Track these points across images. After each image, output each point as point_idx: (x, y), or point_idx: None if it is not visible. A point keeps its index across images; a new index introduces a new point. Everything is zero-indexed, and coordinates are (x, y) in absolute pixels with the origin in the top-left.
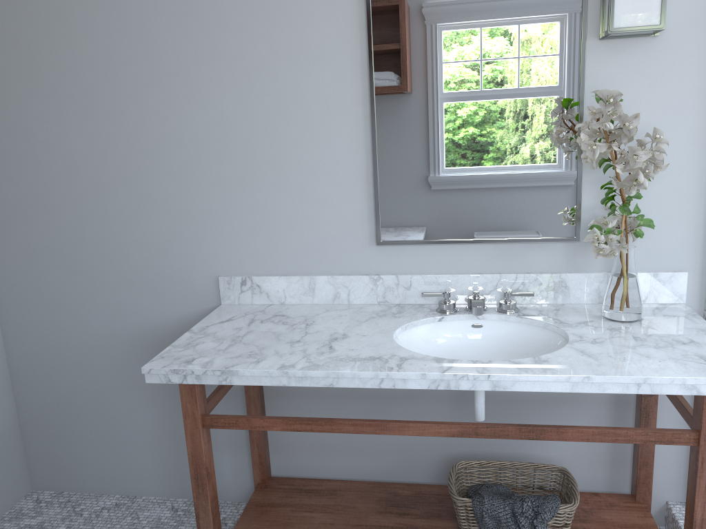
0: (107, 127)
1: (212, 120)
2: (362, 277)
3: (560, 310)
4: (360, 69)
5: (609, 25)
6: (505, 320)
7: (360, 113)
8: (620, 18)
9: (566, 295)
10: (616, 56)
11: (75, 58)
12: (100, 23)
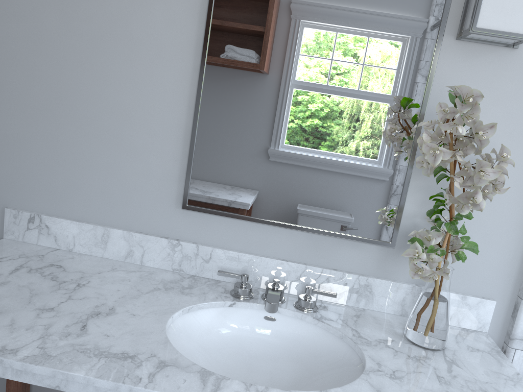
0: None
1: (26, 35)
2: (161, 239)
3: (361, 317)
4: (198, 15)
5: (472, 22)
6: (300, 319)
7: (190, 63)
8: (486, 18)
9: (369, 301)
10: (470, 61)
11: None
12: None
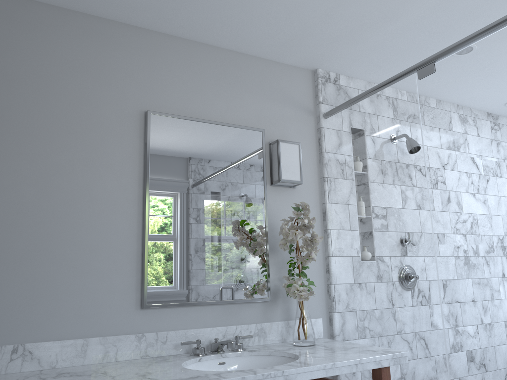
0: None
1: (7, 203)
2: (130, 335)
3: (267, 346)
4: (137, 181)
5: (279, 177)
6: (240, 356)
7: (136, 210)
8: (284, 174)
9: (265, 338)
10: (278, 195)
11: None
12: None
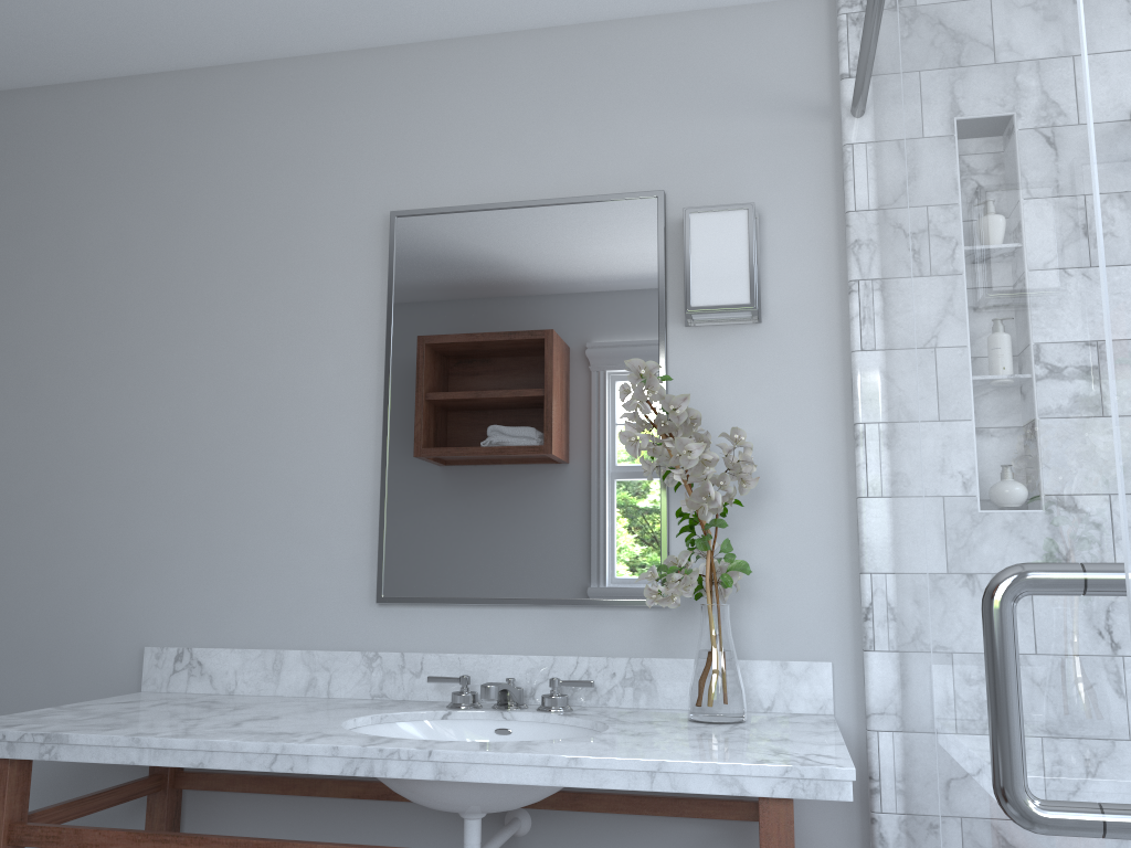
0: (39, 424)
1: (176, 418)
2: (353, 653)
3: (634, 712)
4: (377, 356)
5: (685, 302)
6: (543, 722)
7: (372, 414)
8: (699, 294)
9: (652, 695)
10: (709, 347)
11: (19, 333)
12: (60, 291)
